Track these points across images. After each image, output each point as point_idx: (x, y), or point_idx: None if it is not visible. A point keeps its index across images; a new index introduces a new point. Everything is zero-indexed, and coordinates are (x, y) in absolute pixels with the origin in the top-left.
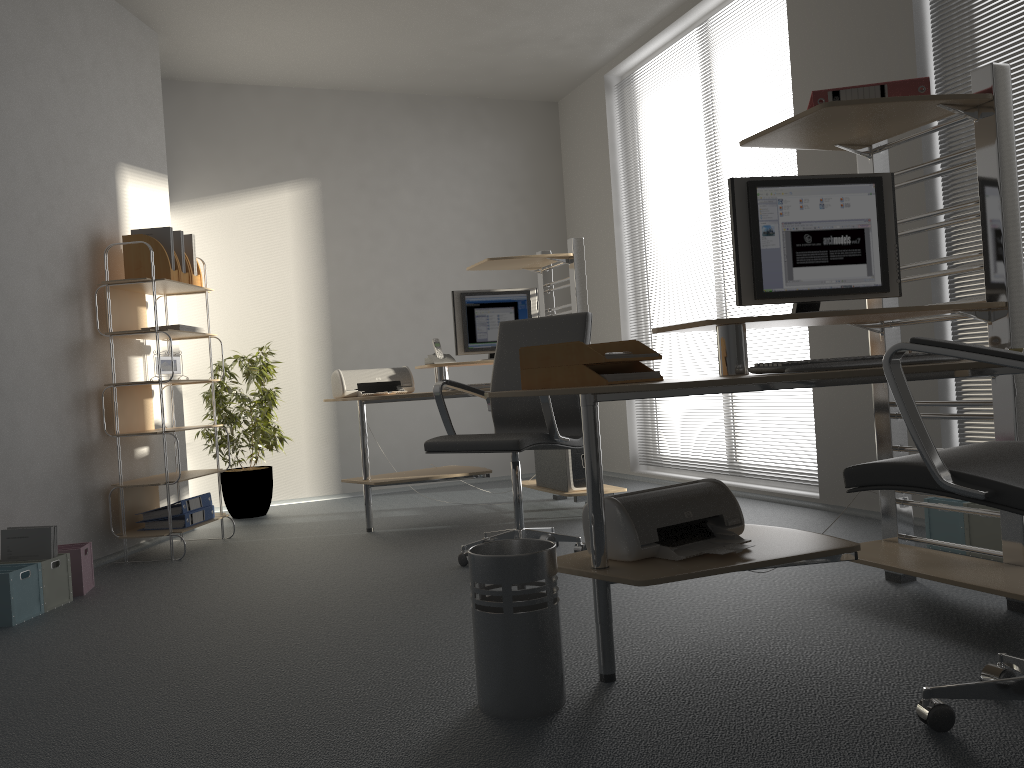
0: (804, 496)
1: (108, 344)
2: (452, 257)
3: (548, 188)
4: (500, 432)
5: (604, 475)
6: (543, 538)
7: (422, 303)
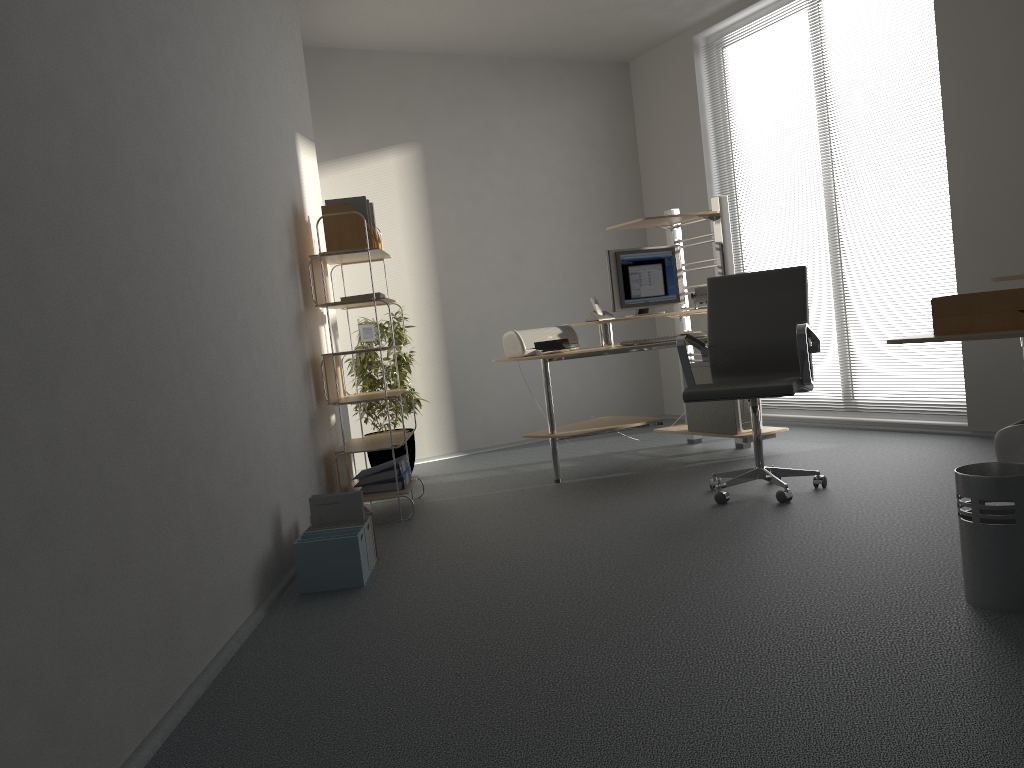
0: (949, 425)
1: (310, 315)
2: (543, 217)
3: (624, 147)
4: (718, 380)
5: None
6: (783, 474)
7: (519, 263)
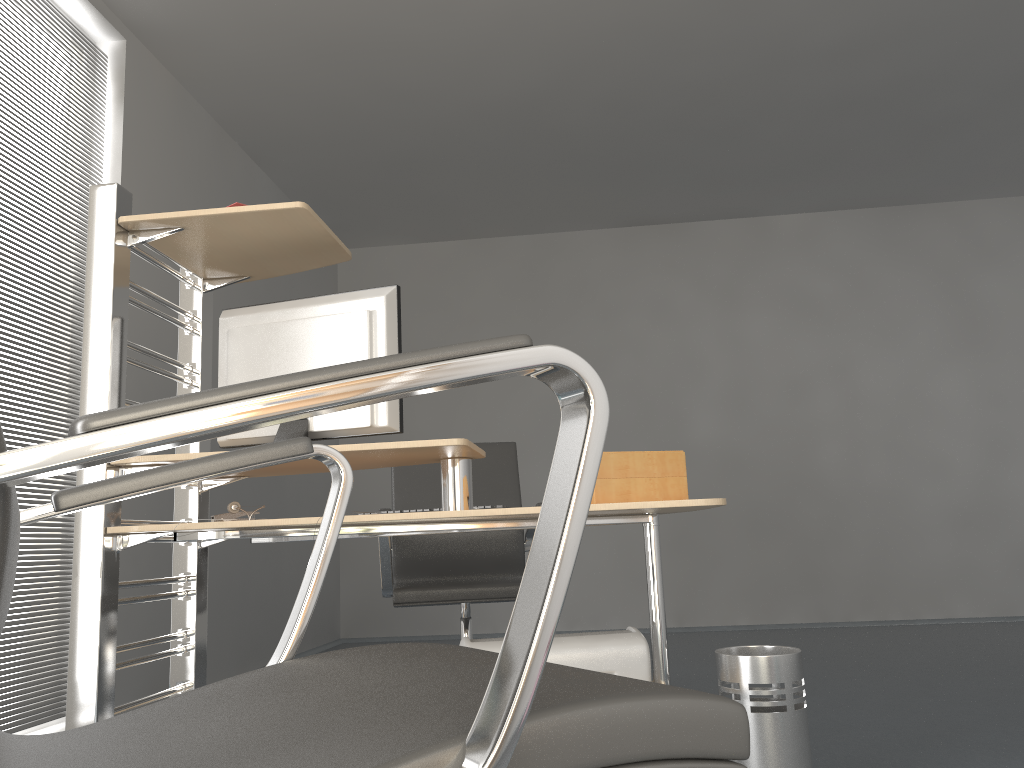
0: None
1: None
2: None
3: None
4: None
5: None
6: None
7: None
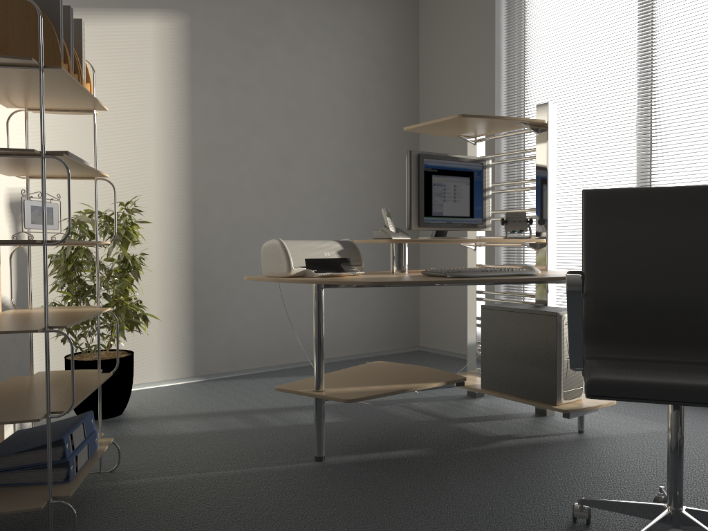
0: None
1: None
2: (319, 124)
3: (406, 68)
4: (594, 348)
5: (455, 357)
6: None
7: (288, 170)
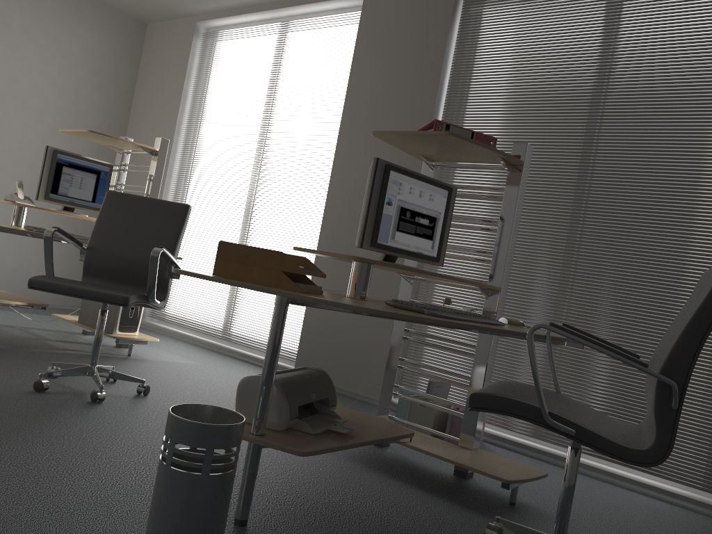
0: (282, 366)
1: None
2: (27, 111)
3: (123, 86)
4: (87, 280)
5: None
6: (113, 376)
7: None
